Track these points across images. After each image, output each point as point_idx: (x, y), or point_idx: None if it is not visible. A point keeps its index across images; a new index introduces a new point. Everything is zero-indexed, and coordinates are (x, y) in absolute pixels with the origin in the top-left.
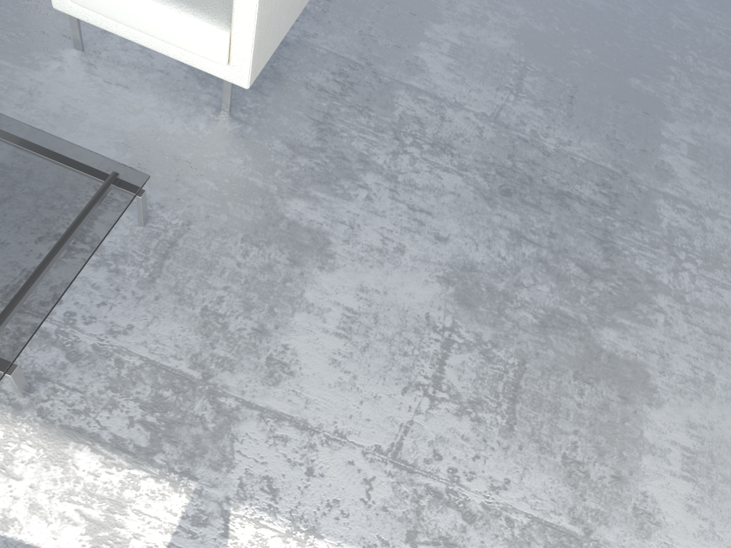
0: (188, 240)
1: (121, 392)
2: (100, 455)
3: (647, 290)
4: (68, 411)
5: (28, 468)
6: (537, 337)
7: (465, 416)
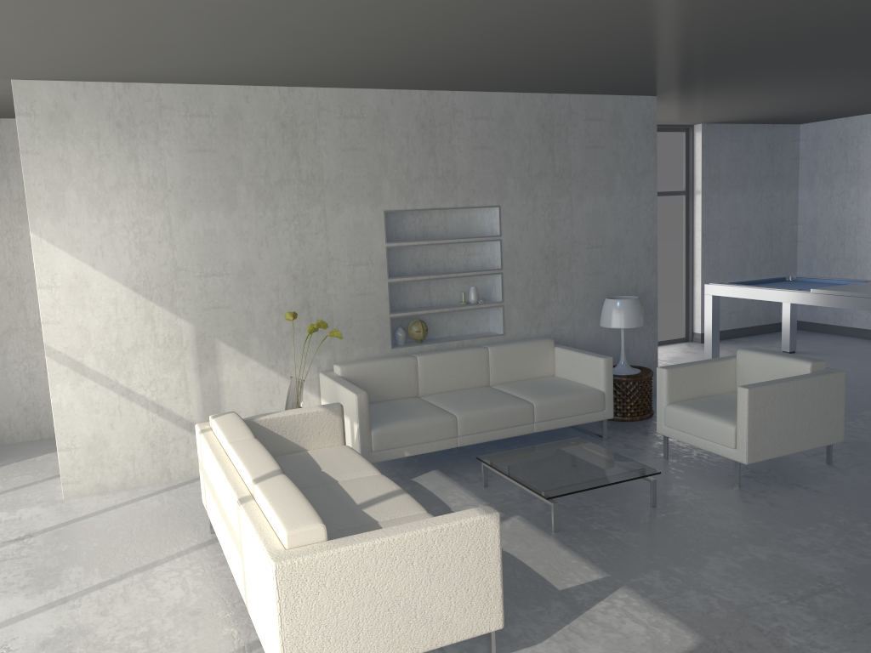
0: (673, 516)
1: (597, 543)
2: (572, 554)
3: None
4: (569, 540)
5: (539, 547)
6: None
7: (814, 615)
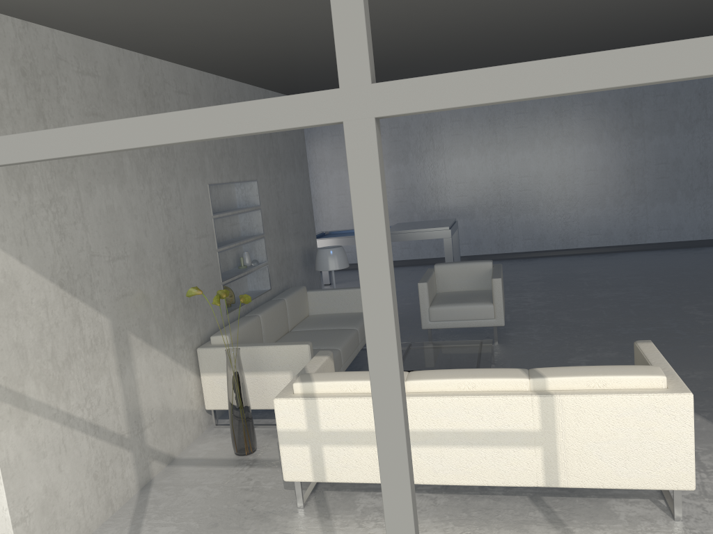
0: (513, 363)
1: None
2: None
3: (709, 336)
4: None
5: None
6: (670, 351)
7: None
